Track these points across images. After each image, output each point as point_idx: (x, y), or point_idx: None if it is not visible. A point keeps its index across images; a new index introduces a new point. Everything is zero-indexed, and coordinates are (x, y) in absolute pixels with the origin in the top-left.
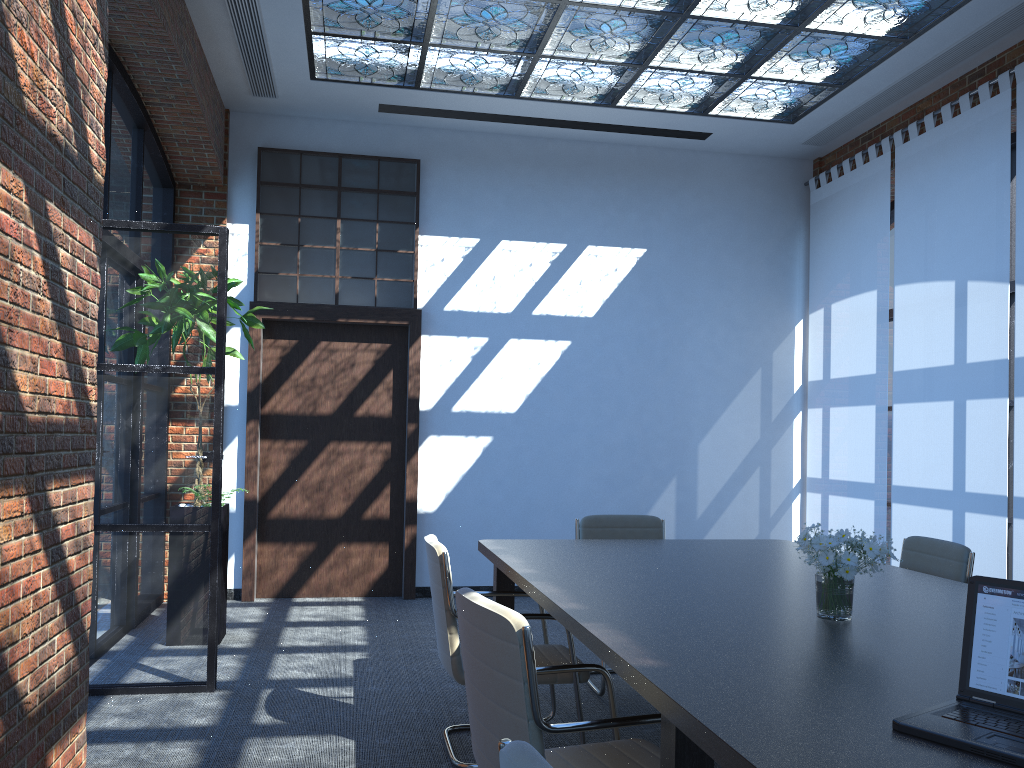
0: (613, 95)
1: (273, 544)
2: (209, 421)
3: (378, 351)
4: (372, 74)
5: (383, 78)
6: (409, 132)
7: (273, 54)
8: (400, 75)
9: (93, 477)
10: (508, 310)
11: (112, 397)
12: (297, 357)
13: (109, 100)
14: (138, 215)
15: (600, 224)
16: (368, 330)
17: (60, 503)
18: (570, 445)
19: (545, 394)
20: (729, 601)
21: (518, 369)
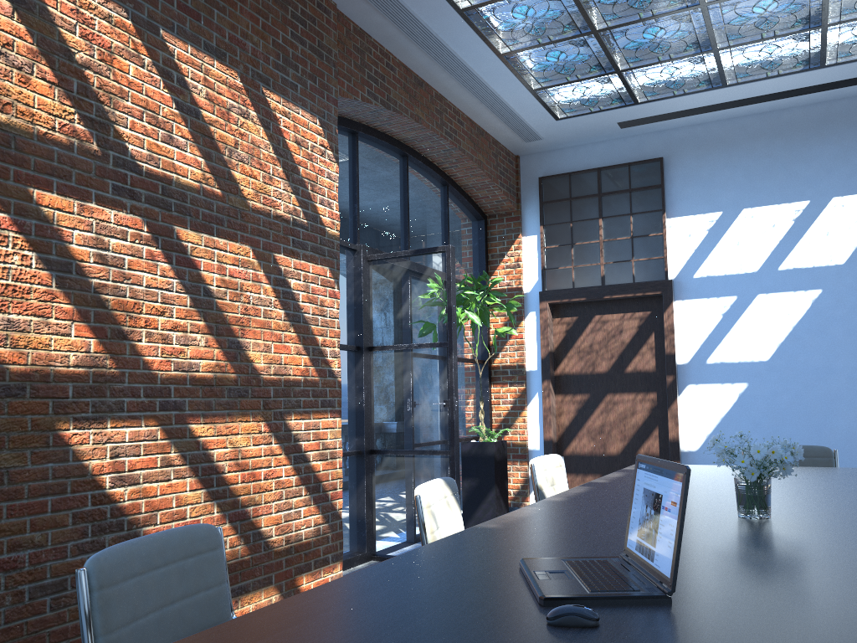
0: (815, 58)
1: (568, 475)
2: (447, 379)
3: (640, 318)
4: (596, 104)
5: (606, 104)
6: (653, 137)
7: (519, 111)
8: (617, 98)
9: (339, 415)
10: (754, 269)
11: (392, 367)
12: (578, 329)
13: (405, 174)
14: (446, 244)
15: (844, 175)
16: (631, 302)
17: (301, 428)
18: (828, 387)
19: (797, 341)
20: (697, 503)
21: (768, 321)
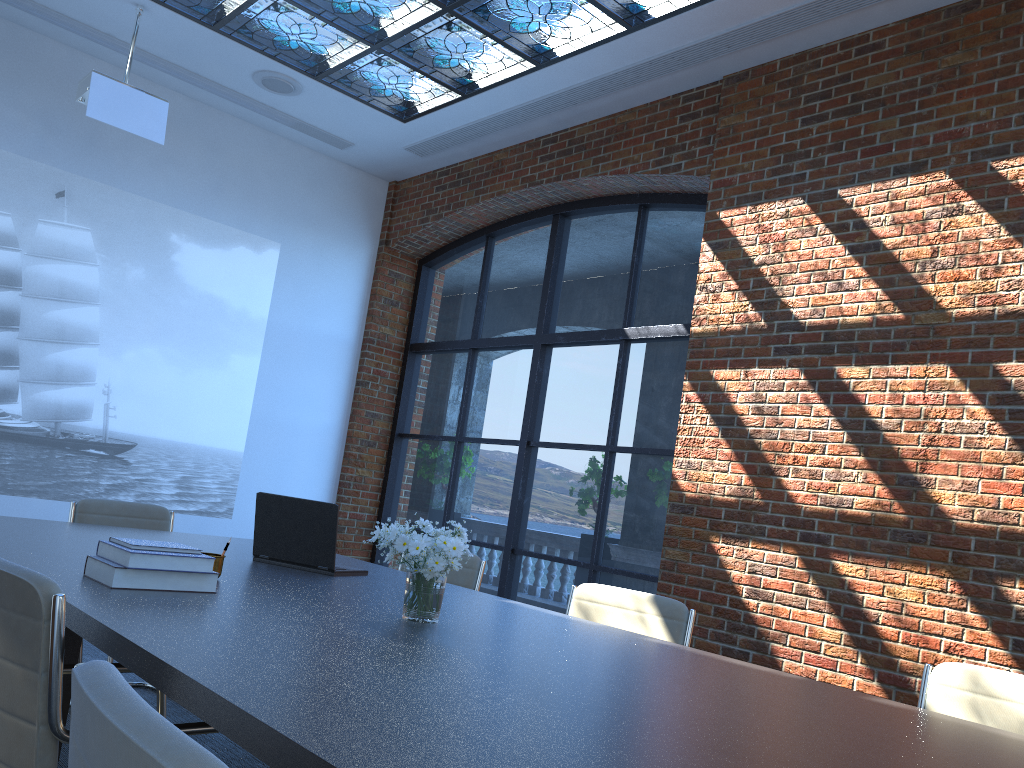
0: None
1: None
2: None
3: None
4: None
5: None
6: None
7: None
8: None
9: None
10: None
11: None
12: None
13: None
14: None
15: None
16: None
17: None
18: None
19: None
20: (544, 642)
21: None
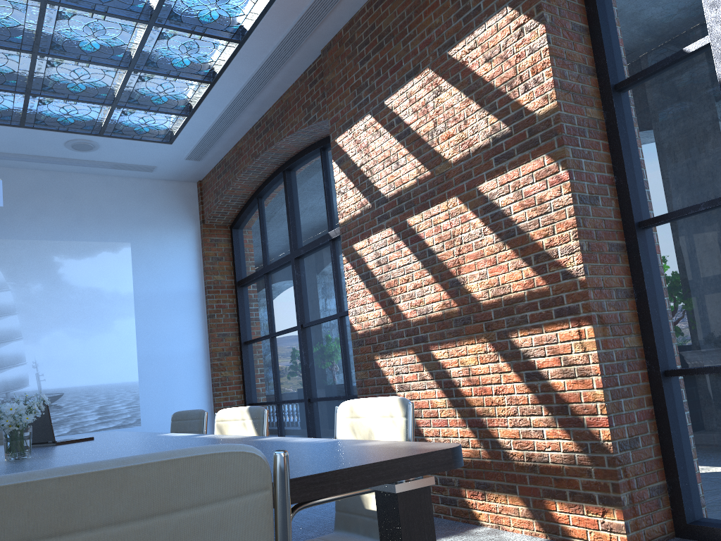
0: None
1: None
2: None
3: None
4: None
5: None
6: None
7: None
8: None
9: (588, 322)
10: None
11: None
12: None
13: None
14: None
15: None
16: None
17: (531, 344)
18: None
19: None
20: (81, 454)
21: None
